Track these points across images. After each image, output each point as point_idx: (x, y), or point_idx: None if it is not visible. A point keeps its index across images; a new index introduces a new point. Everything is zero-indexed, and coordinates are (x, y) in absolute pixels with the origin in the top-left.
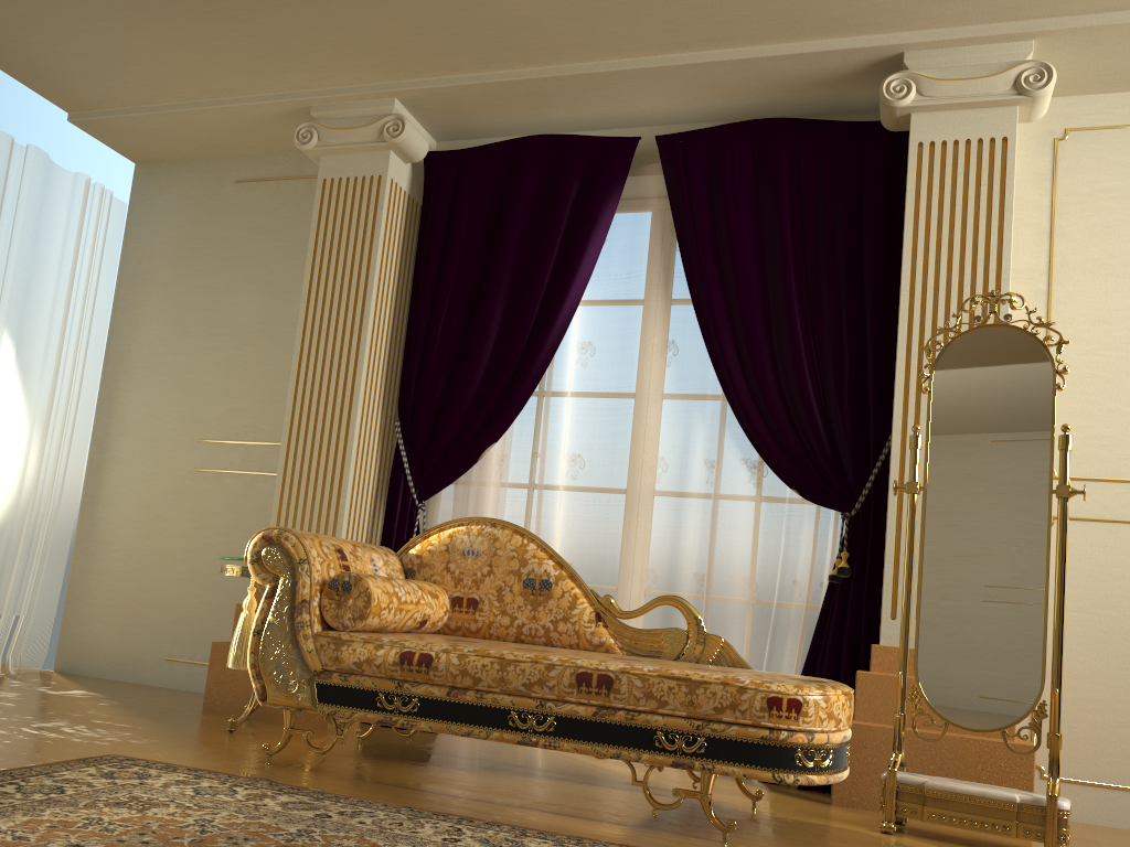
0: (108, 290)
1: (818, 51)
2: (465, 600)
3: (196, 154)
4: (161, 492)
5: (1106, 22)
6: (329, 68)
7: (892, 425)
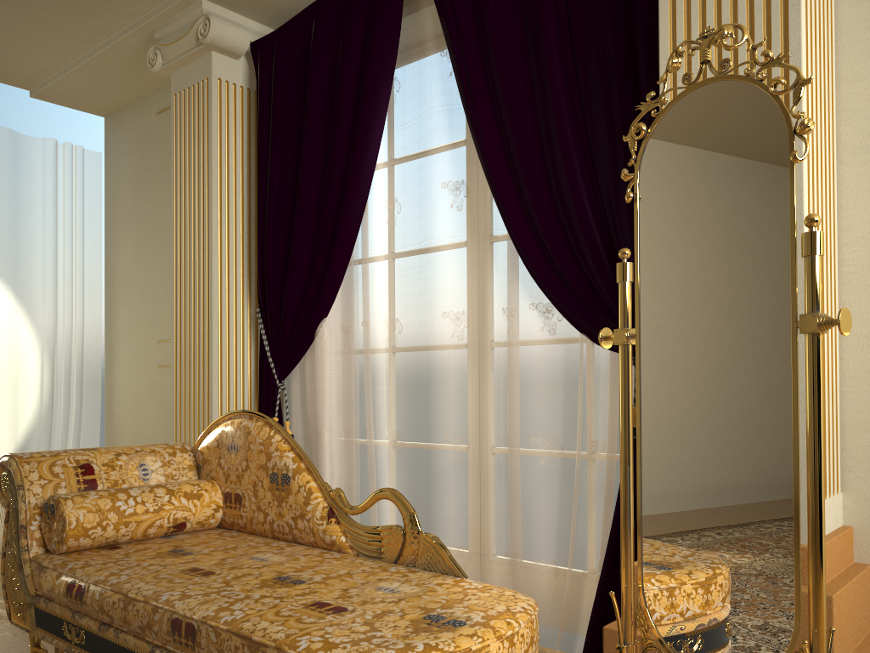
0: (97, 227)
1: None
2: (233, 496)
3: (131, 98)
4: (143, 387)
5: None
6: None
7: None
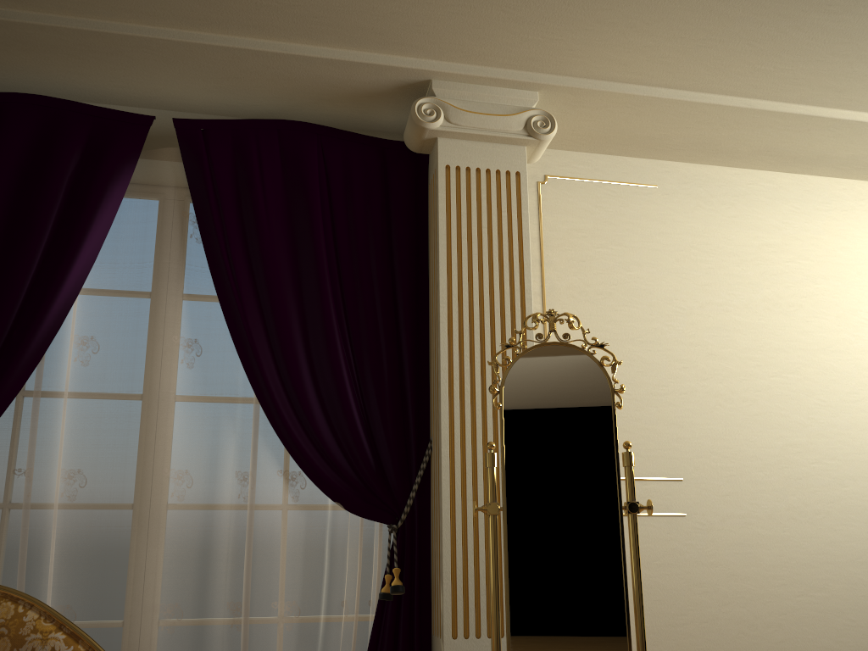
0: None
1: (355, 61)
2: None
3: None
4: None
5: (595, 87)
6: None
7: (429, 432)
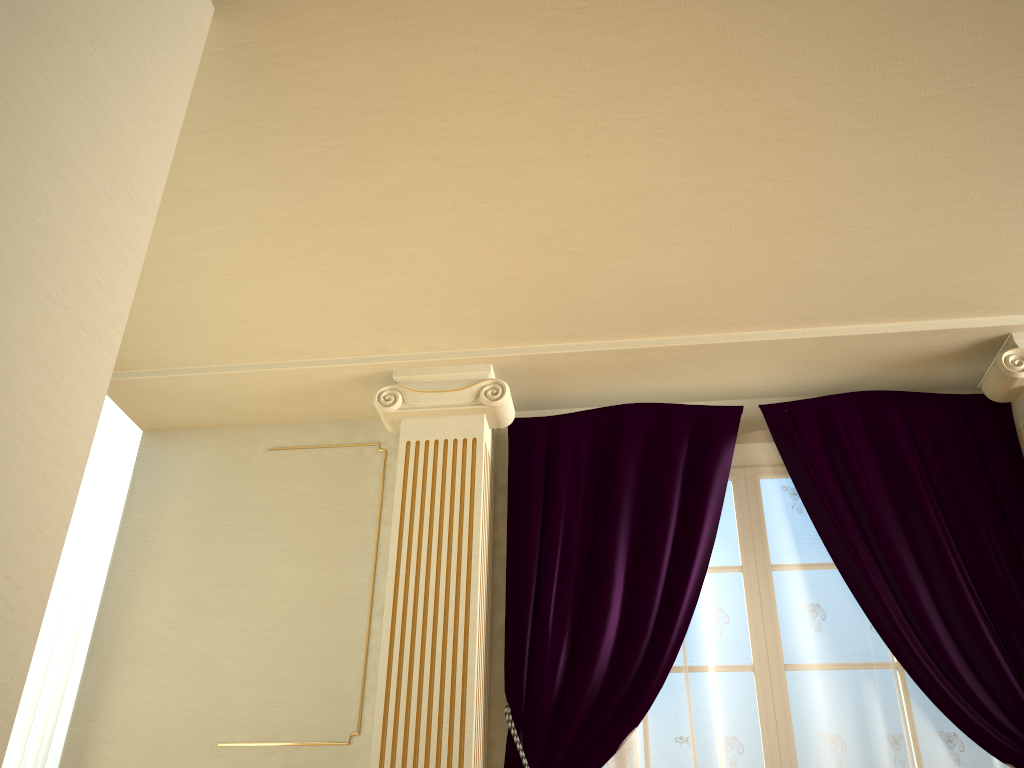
0: (104, 565)
1: (935, 329)
2: None
3: (224, 421)
4: None
5: None
6: (433, 332)
7: None
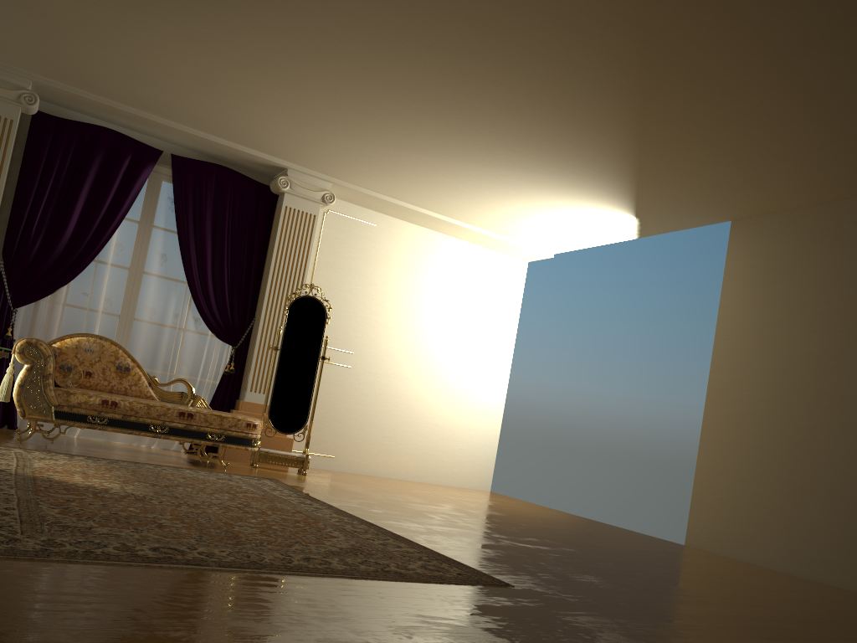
0: None
1: (258, 156)
2: (85, 372)
3: None
4: None
5: (354, 188)
6: (1, 56)
7: (255, 313)
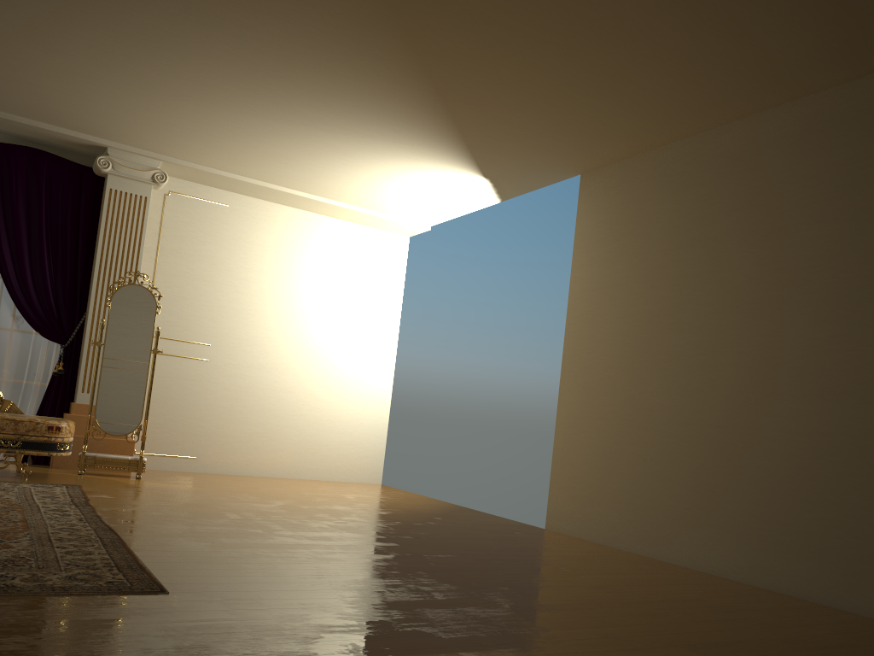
0: None
1: (69, 135)
2: None
3: None
4: None
5: (188, 165)
6: None
7: (86, 308)
